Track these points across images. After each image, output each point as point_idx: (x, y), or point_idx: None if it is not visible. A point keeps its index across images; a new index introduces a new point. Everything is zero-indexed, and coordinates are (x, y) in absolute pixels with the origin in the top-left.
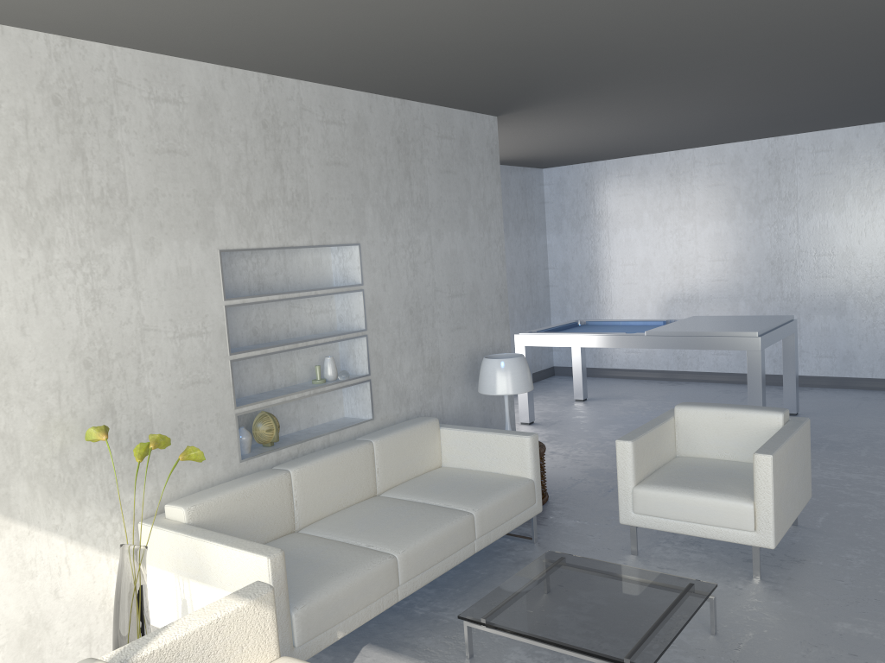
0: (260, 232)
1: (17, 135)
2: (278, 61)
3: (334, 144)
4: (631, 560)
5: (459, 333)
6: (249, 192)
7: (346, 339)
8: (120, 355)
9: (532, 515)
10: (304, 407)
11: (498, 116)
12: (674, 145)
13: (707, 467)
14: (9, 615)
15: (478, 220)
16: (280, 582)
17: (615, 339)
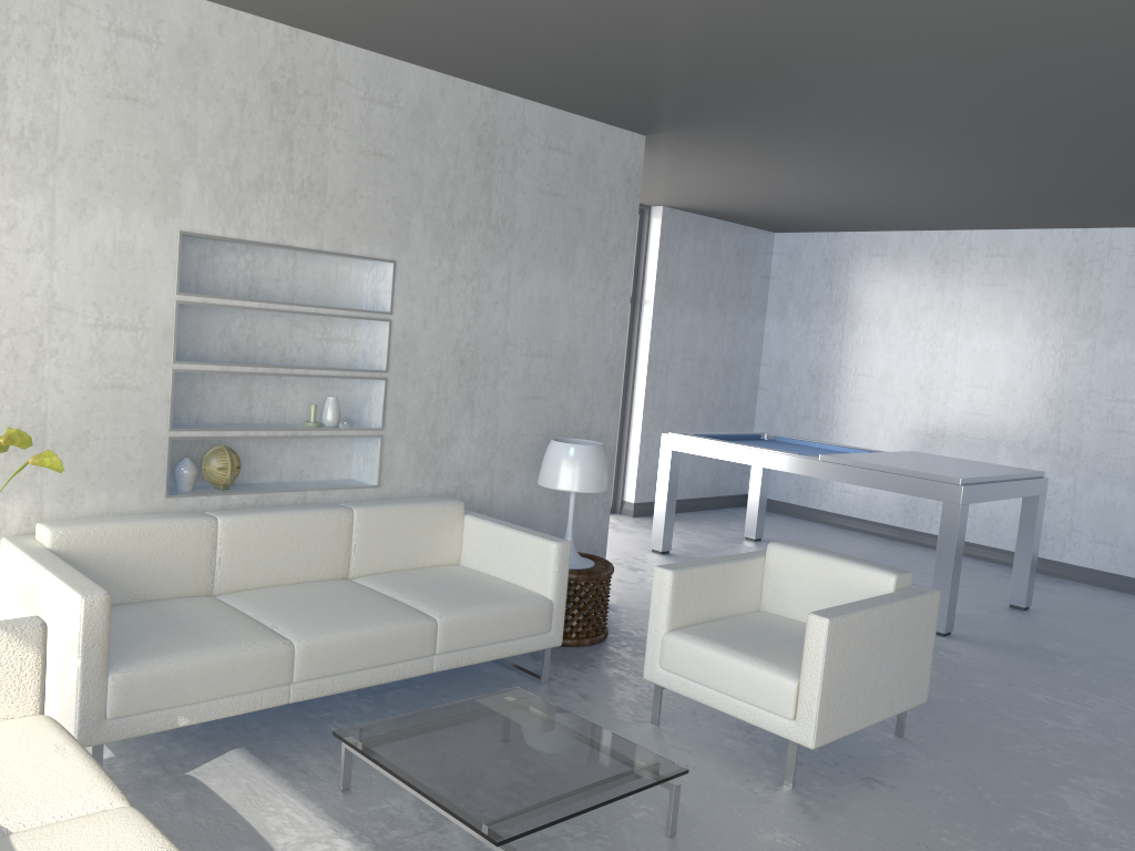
0: (245, 220)
1: None
2: (289, 8)
3: (378, 130)
4: (644, 729)
5: (535, 405)
6: (237, 168)
7: (354, 378)
8: (14, 331)
9: (543, 647)
10: (292, 455)
11: (646, 135)
12: (939, 221)
13: (780, 629)
14: None
15: (591, 265)
16: (95, 632)
17: (781, 459)
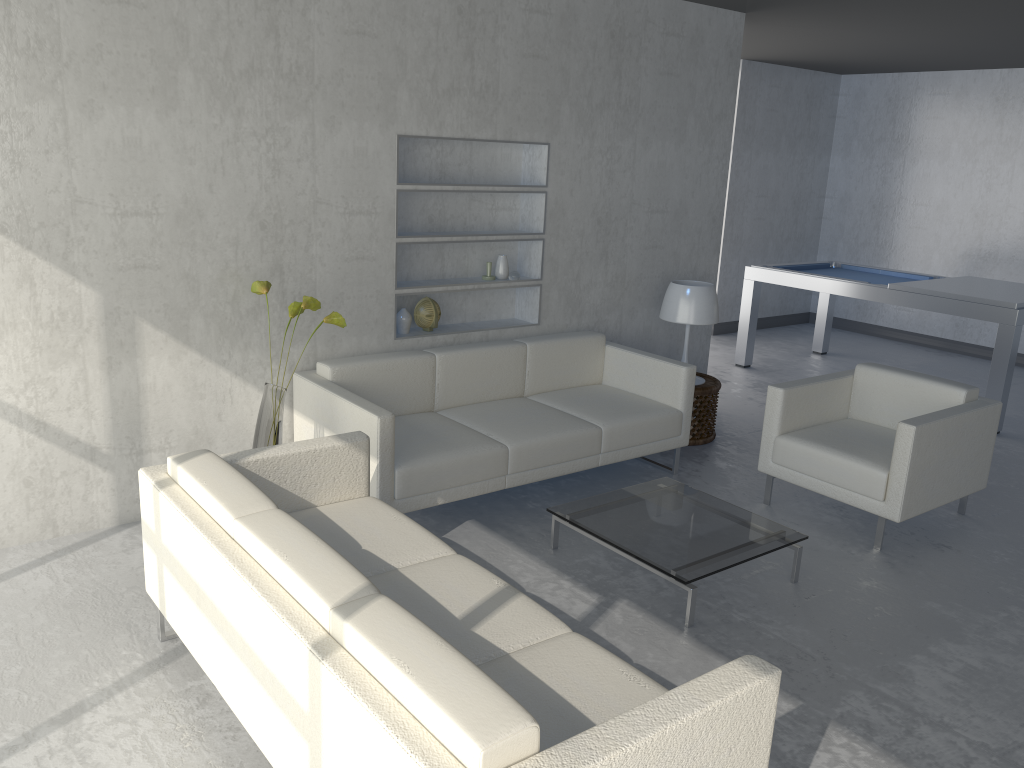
0: (441, 121)
1: (220, 9)
2: None
3: (535, 35)
4: (759, 508)
5: (654, 253)
6: (435, 80)
7: (520, 240)
8: (293, 222)
9: (675, 447)
10: (472, 301)
11: (746, 12)
12: (1002, 62)
13: (868, 433)
14: (180, 425)
15: (699, 132)
16: (387, 440)
17: (853, 288)
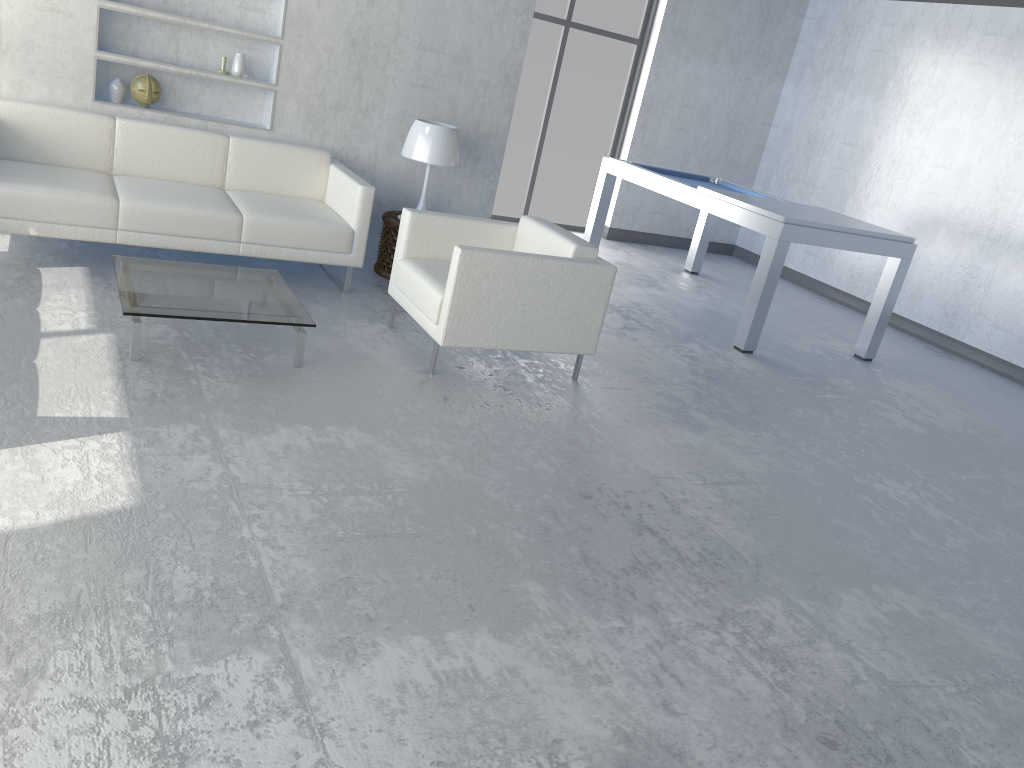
0: None
1: None
2: None
3: None
4: (376, 327)
5: (424, 93)
6: None
7: (251, 39)
8: None
9: (343, 264)
10: (212, 96)
11: None
12: None
13: None
14: None
15: None
16: None
17: (672, 188)
